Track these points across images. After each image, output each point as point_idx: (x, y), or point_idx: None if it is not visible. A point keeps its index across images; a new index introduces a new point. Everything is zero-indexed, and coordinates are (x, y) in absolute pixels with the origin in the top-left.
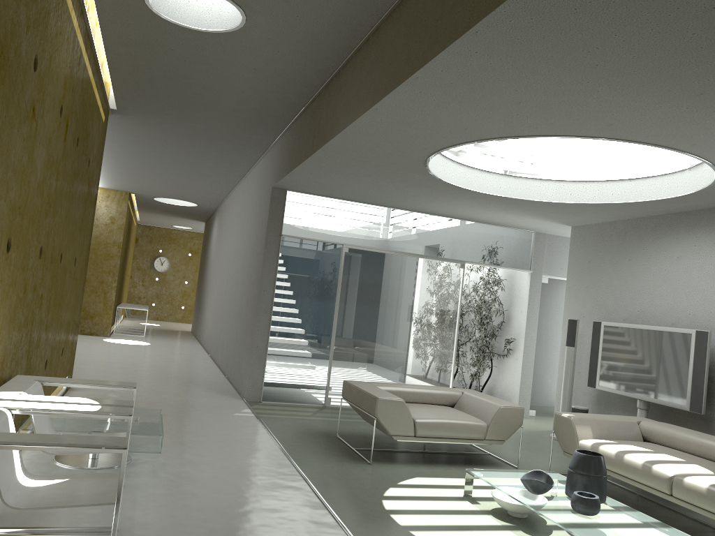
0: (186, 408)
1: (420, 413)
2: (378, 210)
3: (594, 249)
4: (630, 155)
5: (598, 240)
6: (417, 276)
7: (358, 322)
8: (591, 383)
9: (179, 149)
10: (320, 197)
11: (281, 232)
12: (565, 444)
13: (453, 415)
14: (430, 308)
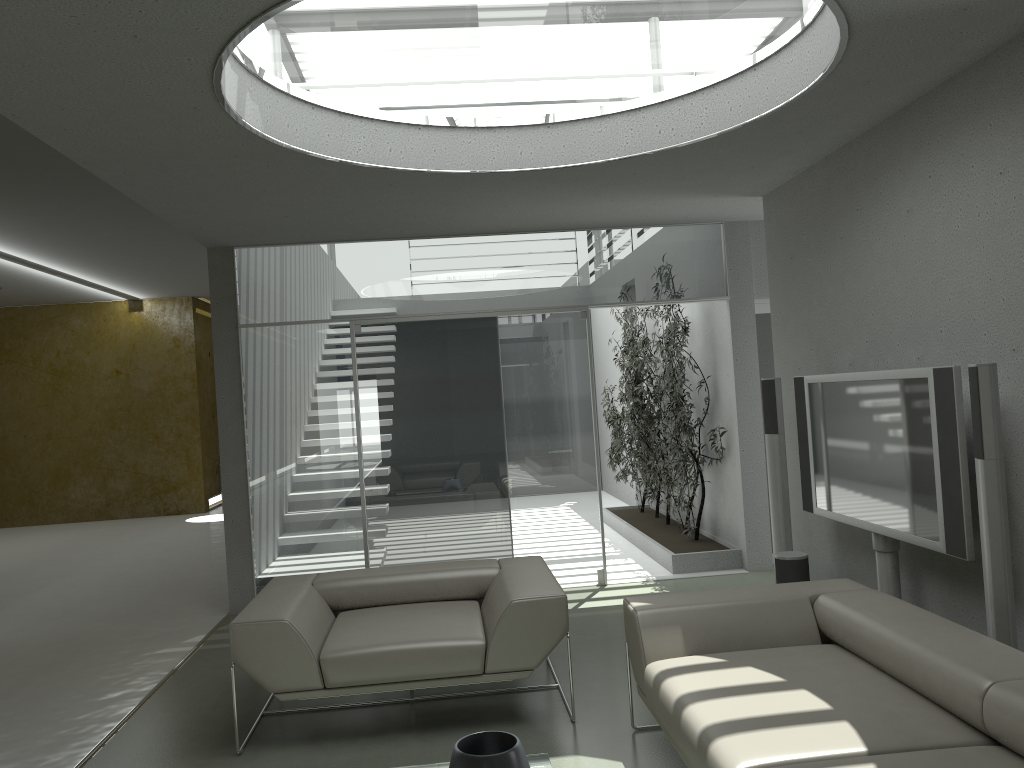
0: (87, 650)
1: (354, 635)
2: (406, 247)
3: (795, 232)
4: (679, 9)
5: (797, 212)
6: (499, 349)
7: (403, 451)
8: (807, 504)
9: (120, 219)
10: (296, 246)
11: (237, 321)
12: (636, 671)
13: (424, 630)
14: (535, 401)
